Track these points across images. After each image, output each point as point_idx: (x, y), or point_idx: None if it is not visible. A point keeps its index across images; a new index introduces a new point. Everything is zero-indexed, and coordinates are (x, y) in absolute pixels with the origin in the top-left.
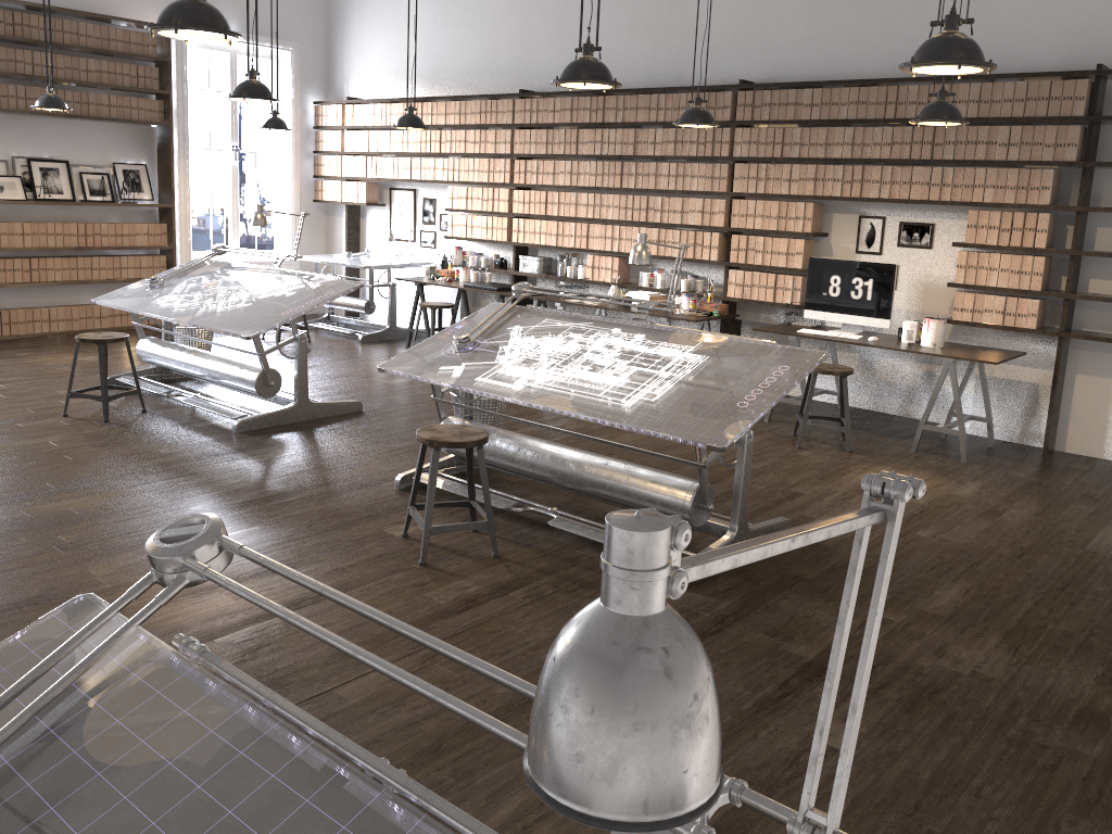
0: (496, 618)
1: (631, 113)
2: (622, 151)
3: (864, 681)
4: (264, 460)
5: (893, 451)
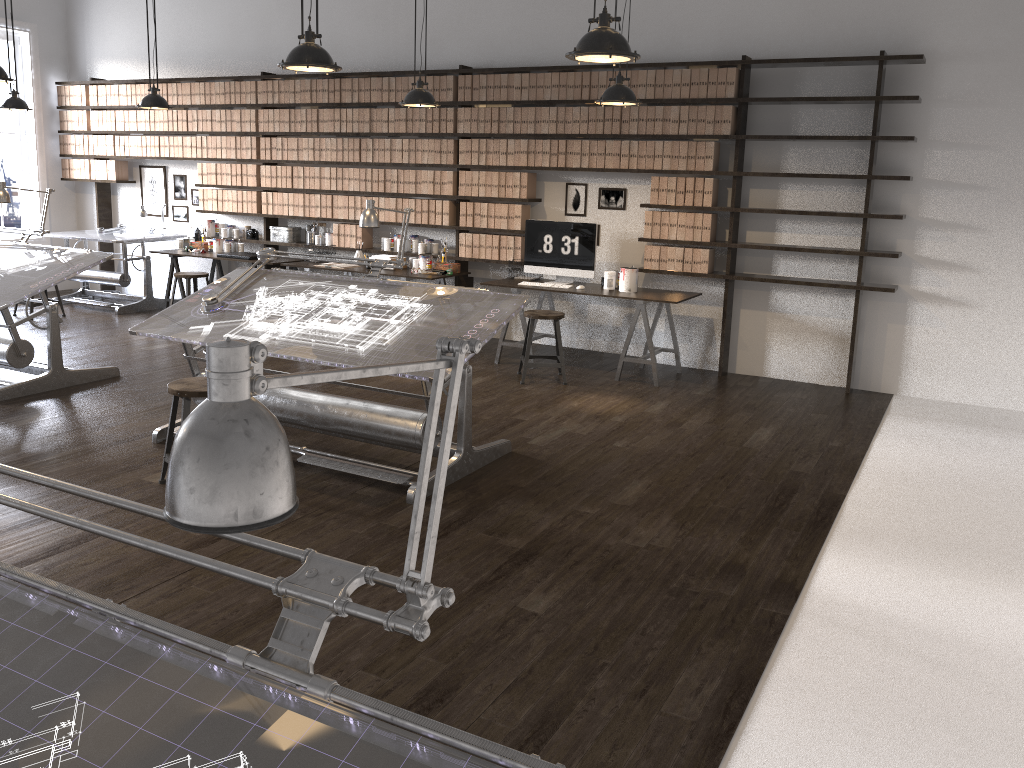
0: None
1: (366, 94)
2: (360, 129)
3: (442, 477)
4: (19, 427)
5: (600, 381)
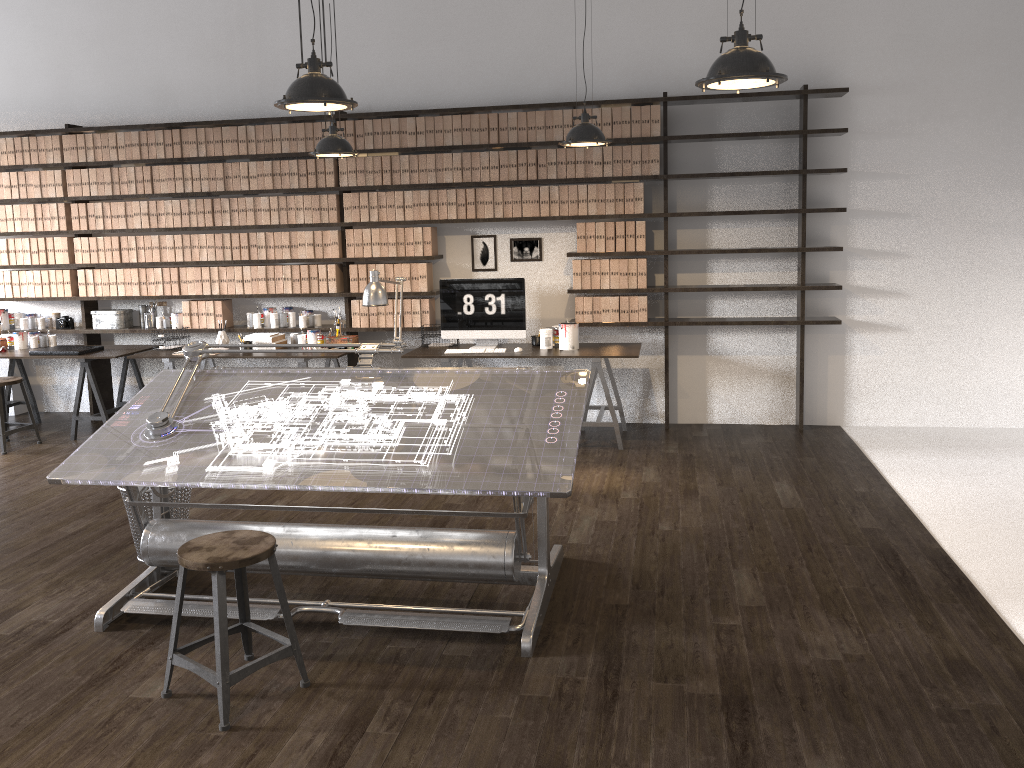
0: None
1: (216, 146)
2: (211, 187)
3: None
4: None
5: None
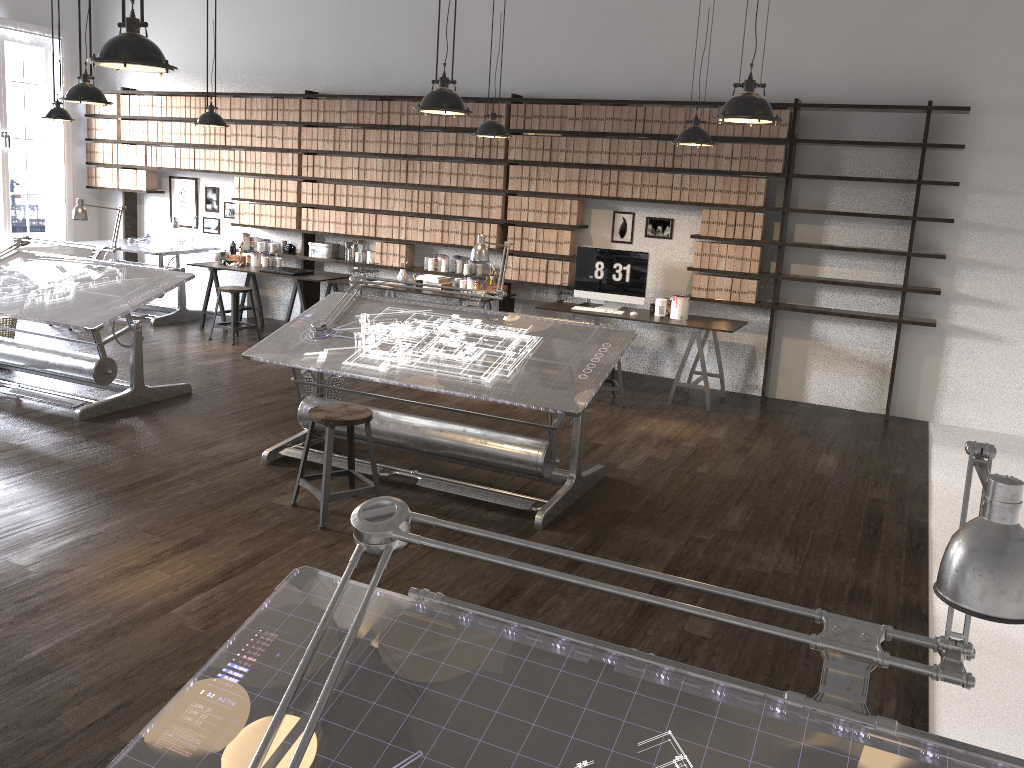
0: (408, 567)
1: (415, 117)
2: (407, 151)
3: None
4: (123, 446)
5: (654, 404)
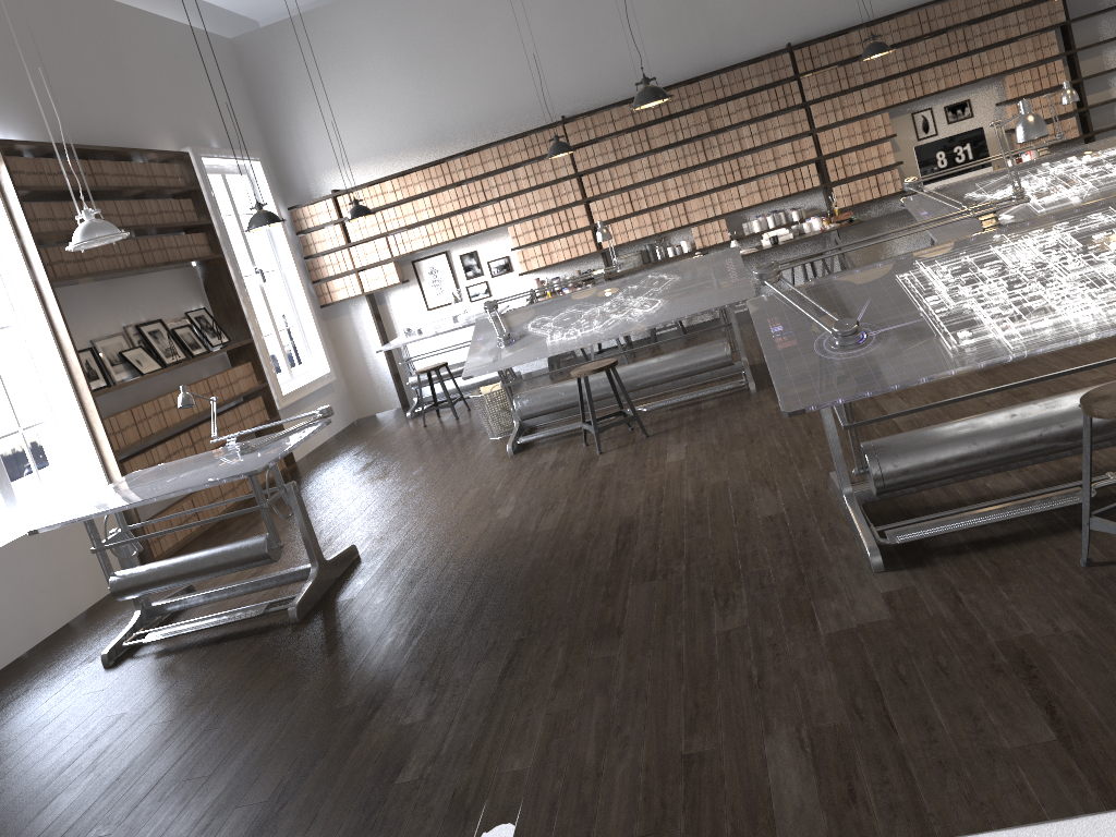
0: None
1: (696, 98)
2: (698, 131)
3: None
4: None
5: None
